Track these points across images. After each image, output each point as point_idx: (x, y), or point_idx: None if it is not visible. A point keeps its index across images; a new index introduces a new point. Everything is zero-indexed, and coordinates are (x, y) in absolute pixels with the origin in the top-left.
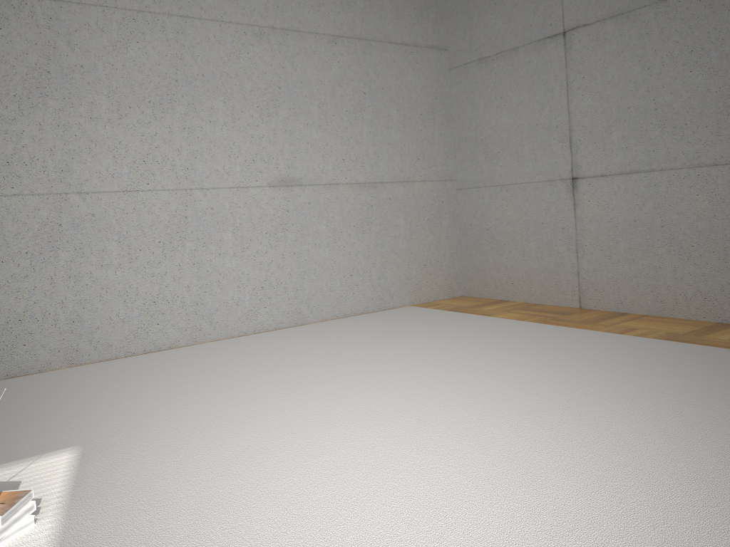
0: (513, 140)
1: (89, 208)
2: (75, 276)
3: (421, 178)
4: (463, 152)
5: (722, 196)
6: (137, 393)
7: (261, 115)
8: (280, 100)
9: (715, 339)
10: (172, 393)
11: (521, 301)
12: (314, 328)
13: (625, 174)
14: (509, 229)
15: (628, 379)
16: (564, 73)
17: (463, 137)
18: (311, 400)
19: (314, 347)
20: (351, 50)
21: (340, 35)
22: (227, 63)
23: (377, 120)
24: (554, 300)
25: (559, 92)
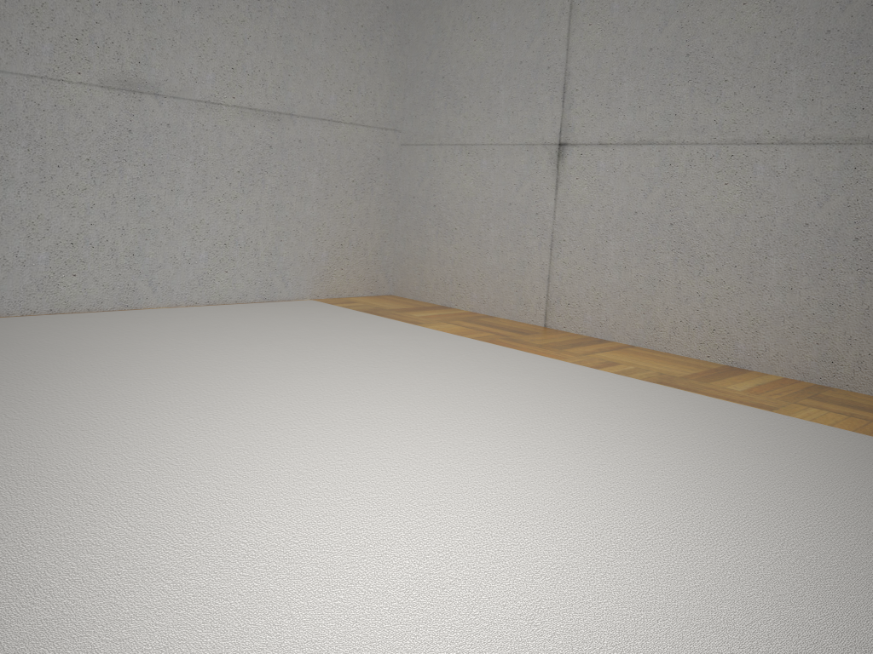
0: (486, 82)
1: None
2: None
3: (351, 119)
4: (416, 93)
5: (760, 190)
6: None
7: None
8: None
9: (725, 389)
10: None
11: (467, 310)
12: (150, 316)
13: (632, 145)
14: (464, 208)
15: (602, 443)
16: None
17: (419, 70)
18: (56, 437)
19: (130, 345)
20: None
21: None
22: None
23: (294, 20)
24: (512, 312)
25: (559, 17)
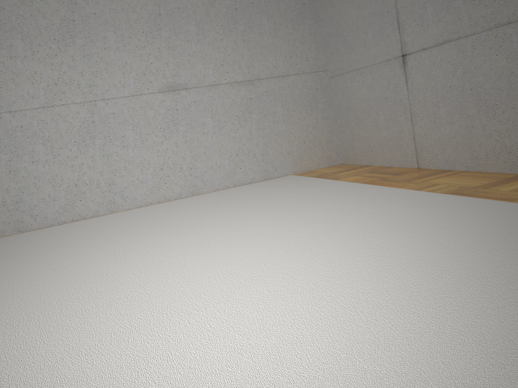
0: (360, 30)
1: (18, 122)
2: (14, 171)
3: (295, 72)
4: (330, 46)
5: (517, 53)
6: (19, 253)
7: (147, 38)
8: (161, 24)
9: (496, 191)
10: (37, 253)
11: (379, 165)
12: (200, 197)
13: (439, 45)
14: (365, 106)
15: (361, 235)
16: None
17: (329, 33)
18: (106, 258)
19: (177, 213)
20: None
21: None
22: (114, 2)
23: (250, 30)
24: (400, 162)
25: None
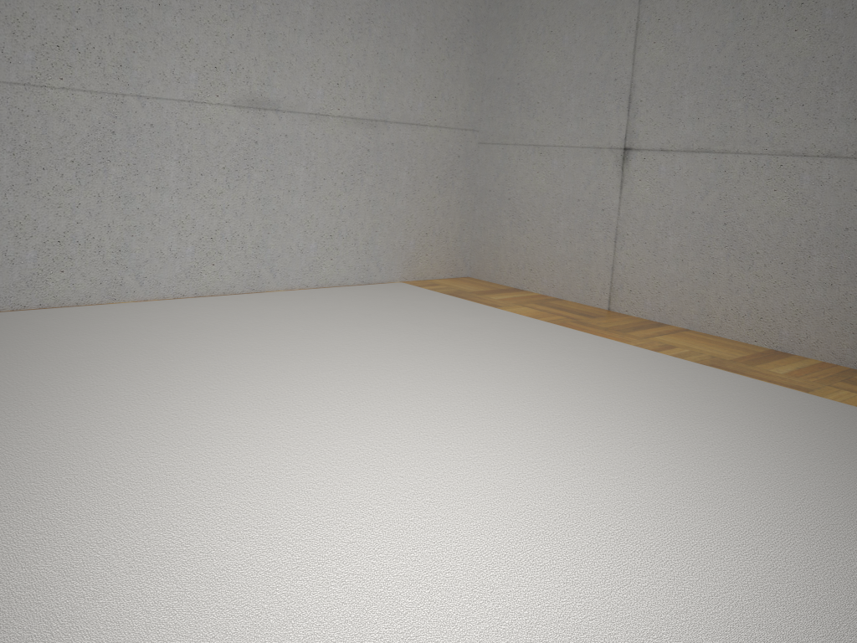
0: (558, 90)
1: None
2: None
3: (436, 123)
4: (492, 97)
5: (805, 196)
6: (11, 367)
7: (233, 6)
8: None
9: (768, 372)
10: (61, 372)
11: (538, 293)
12: (274, 299)
13: (691, 153)
14: (536, 202)
15: (663, 418)
16: (636, 11)
17: (496, 77)
18: (250, 404)
19: (269, 326)
20: None
21: None
22: None
23: (388, 38)
24: (579, 296)
25: (626, 34)
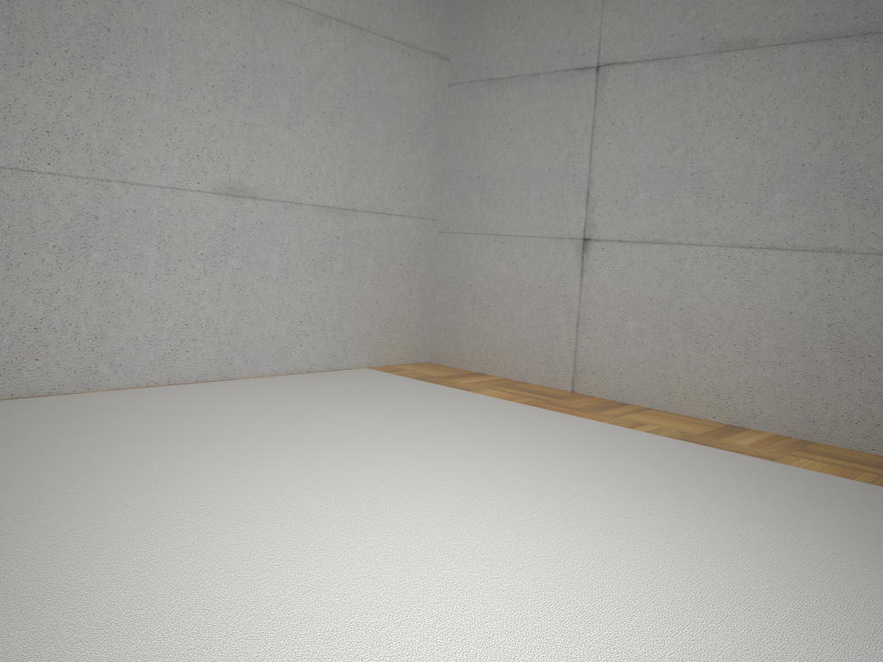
0: (518, 183)
1: None
2: None
3: (400, 212)
4: (452, 188)
5: (752, 284)
6: (16, 457)
7: (217, 97)
8: (243, 82)
9: (734, 444)
10: (72, 461)
11: (501, 376)
12: (249, 385)
13: (647, 243)
14: (498, 289)
15: (661, 486)
16: (592, 115)
17: (456, 169)
18: (279, 485)
19: (259, 412)
20: (339, 36)
21: (328, 16)
22: (181, 21)
23: (358, 131)
24: (543, 379)
25: (583, 135)
